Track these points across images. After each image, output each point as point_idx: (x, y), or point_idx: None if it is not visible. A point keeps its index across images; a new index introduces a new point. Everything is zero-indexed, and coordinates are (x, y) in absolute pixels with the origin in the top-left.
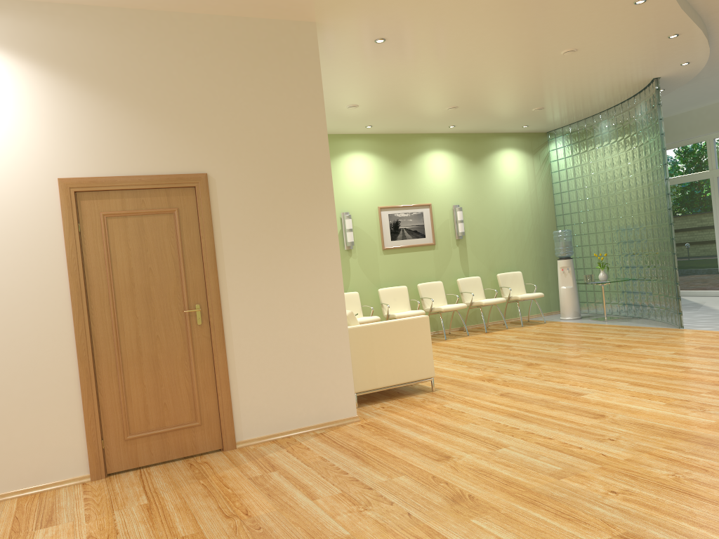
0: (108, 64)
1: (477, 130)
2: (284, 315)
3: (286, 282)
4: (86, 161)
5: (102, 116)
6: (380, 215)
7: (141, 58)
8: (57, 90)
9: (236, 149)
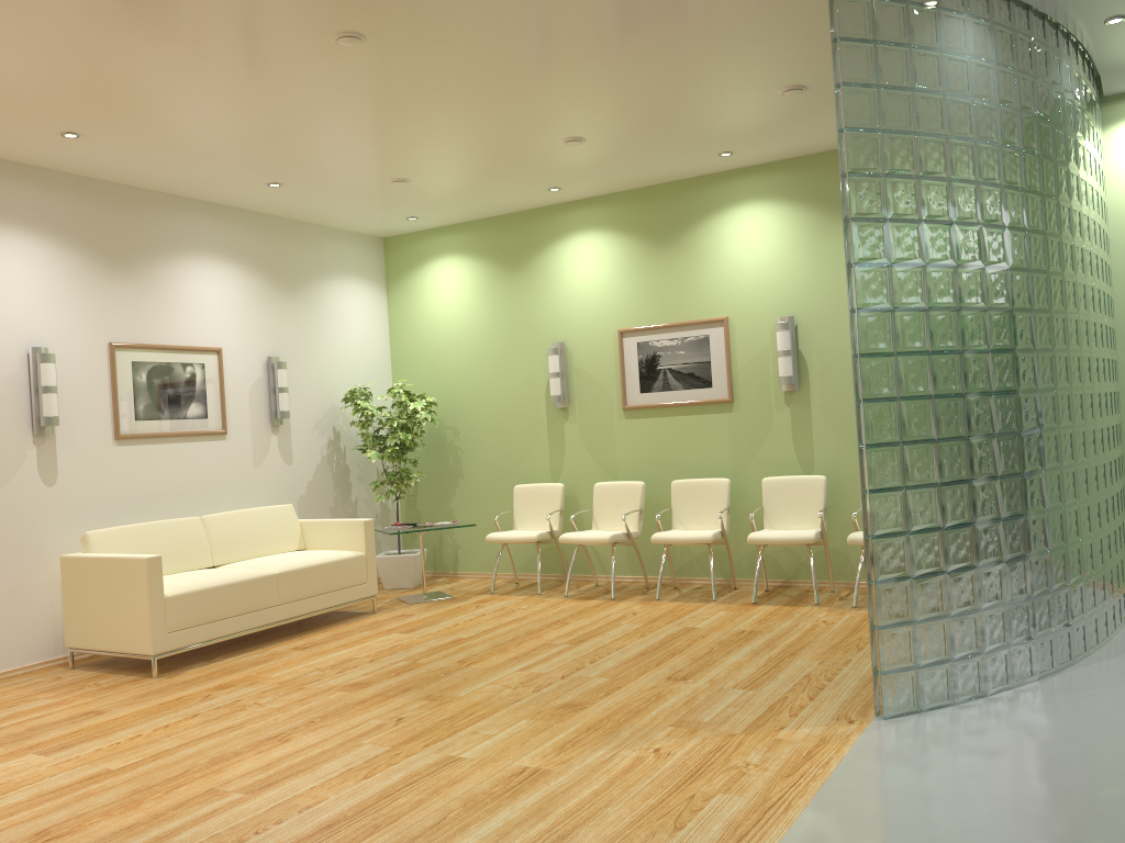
0: None
1: (826, 143)
2: None
3: None
4: None
5: None
6: (618, 345)
7: None
8: None
9: None
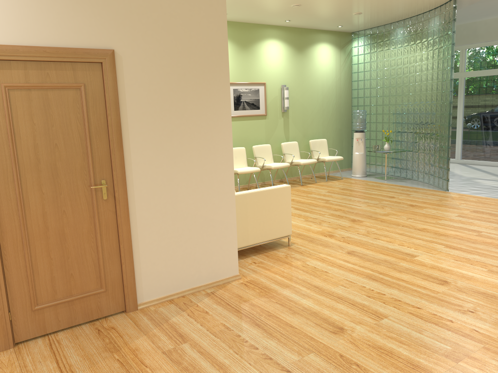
0: None
1: (304, 25)
2: (183, 189)
3: (185, 159)
4: None
5: None
6: None
7: None
8: None
9: (143, 27)
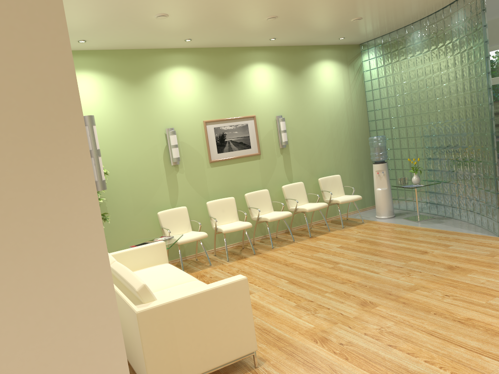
0: None
1: (296, 42)
2: (10, 338)
3: (9, 286)
4: None
5: None
6: (205, 129)
7: None
8: None
9: None
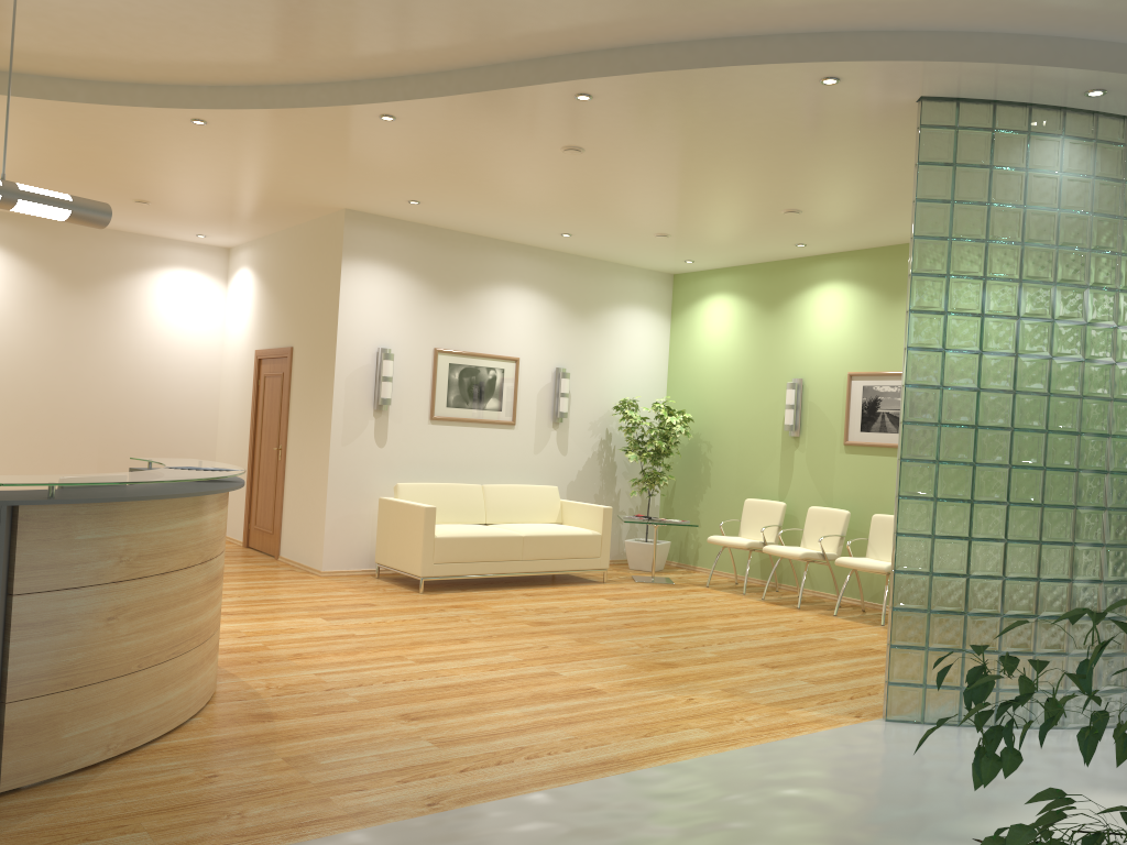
0: (275, 271)
1: None
2: (305, 466)
3: (309, 439)
4: (264, 338)
5: (270, 308)
6: (846, 386)
7: (284, 264)
8: (262, 293)
9: (304, 327)
